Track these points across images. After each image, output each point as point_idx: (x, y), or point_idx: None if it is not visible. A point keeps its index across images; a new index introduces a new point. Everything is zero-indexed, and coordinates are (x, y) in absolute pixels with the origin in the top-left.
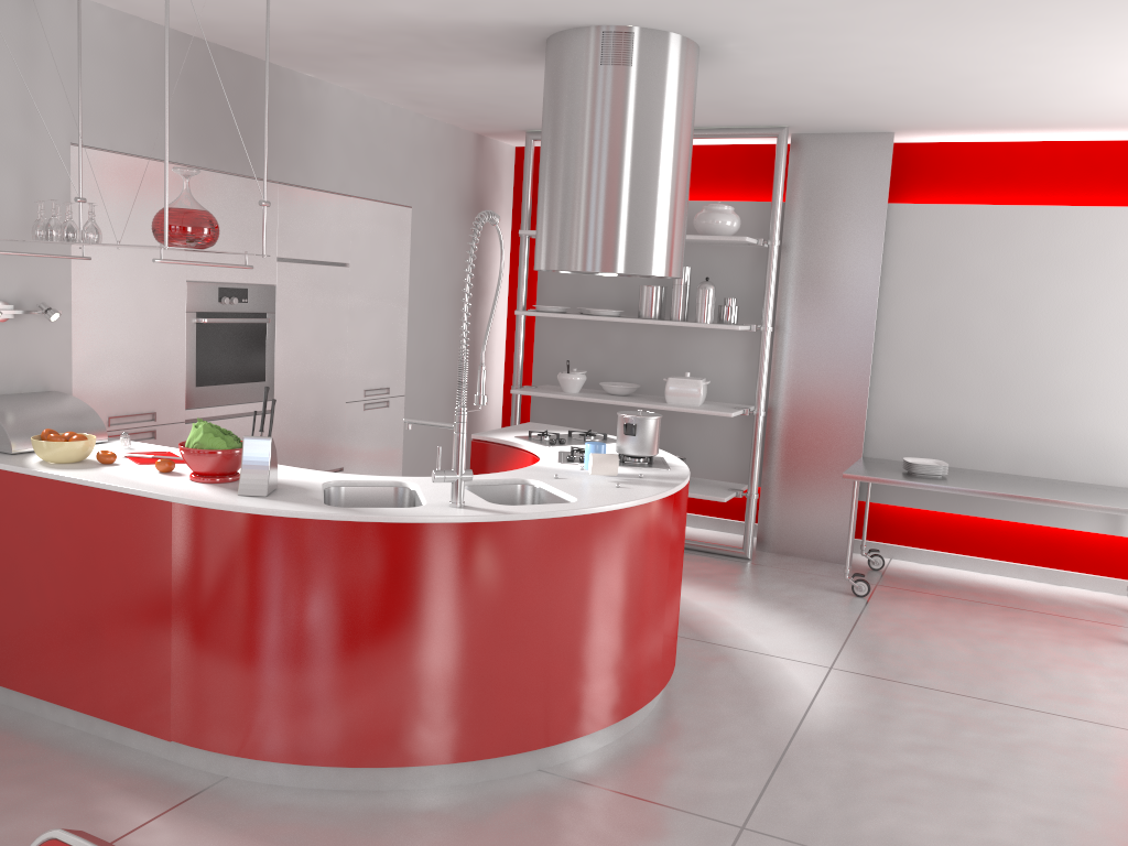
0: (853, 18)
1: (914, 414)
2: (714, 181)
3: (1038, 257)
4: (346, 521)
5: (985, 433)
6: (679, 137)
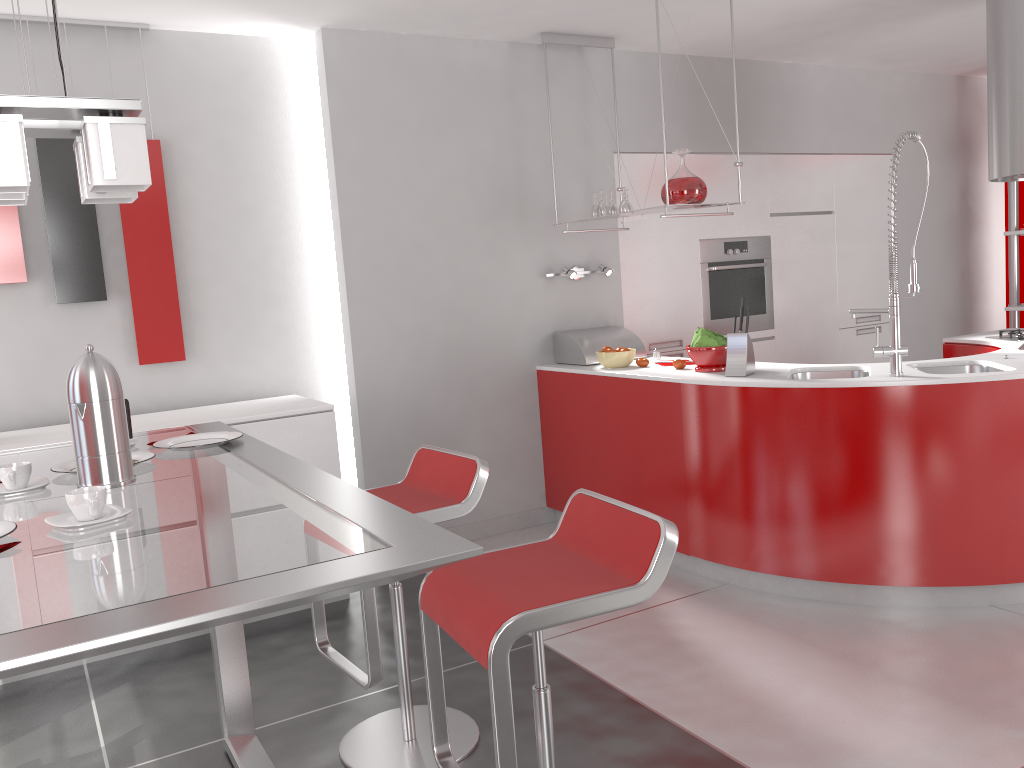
0: None
1: None
2: None
3: None
4: (800, 388)
5: None
6: None
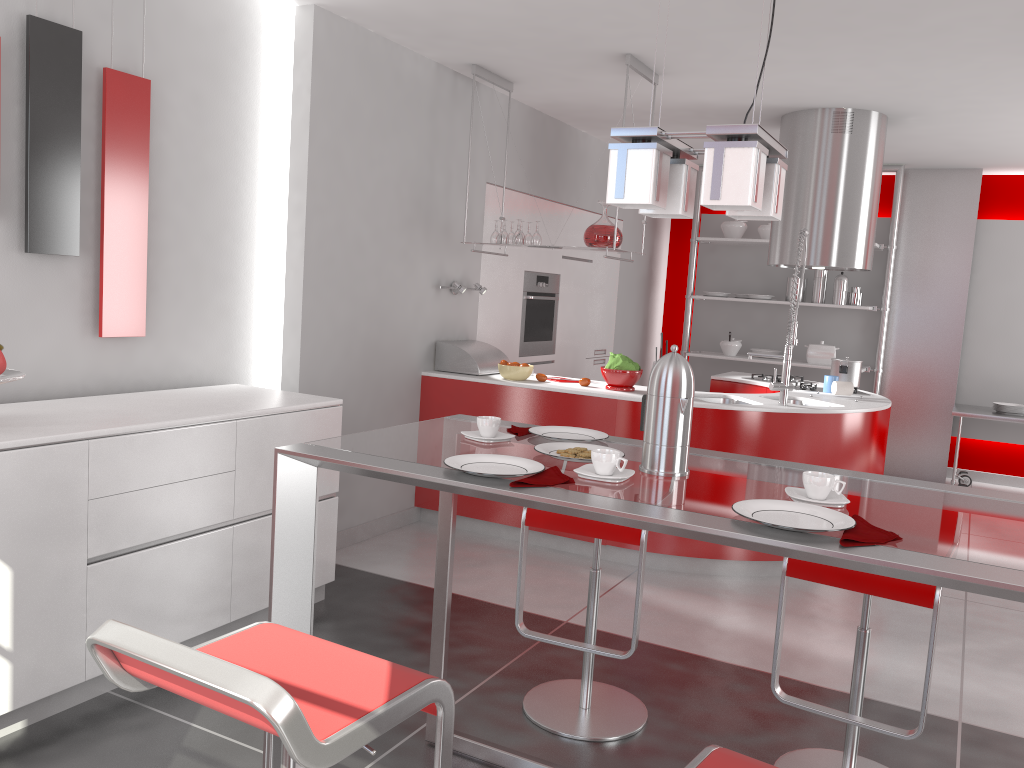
0: (1008, 106)
1: (995, 372)
2: None
3: None
4: (730, 410)
5: None
6: (877, 178)
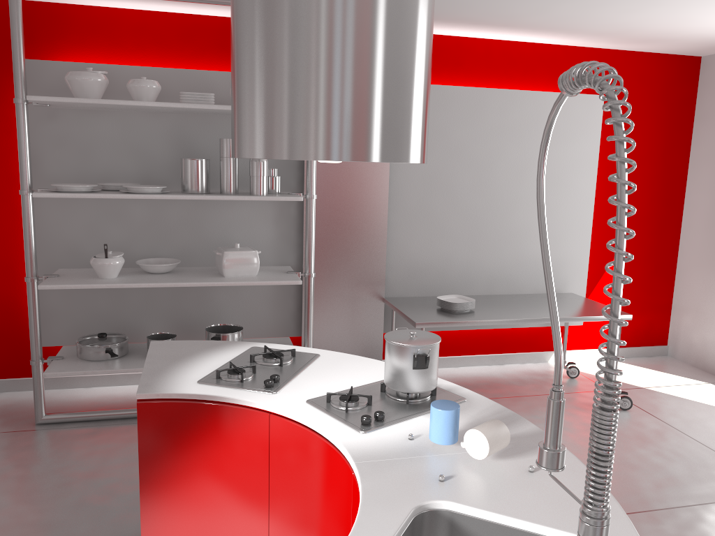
0: None
1: (418, 257)
2: (215, 52)
3: (497, 128)
4: None
5: (468, 266)
6: None
